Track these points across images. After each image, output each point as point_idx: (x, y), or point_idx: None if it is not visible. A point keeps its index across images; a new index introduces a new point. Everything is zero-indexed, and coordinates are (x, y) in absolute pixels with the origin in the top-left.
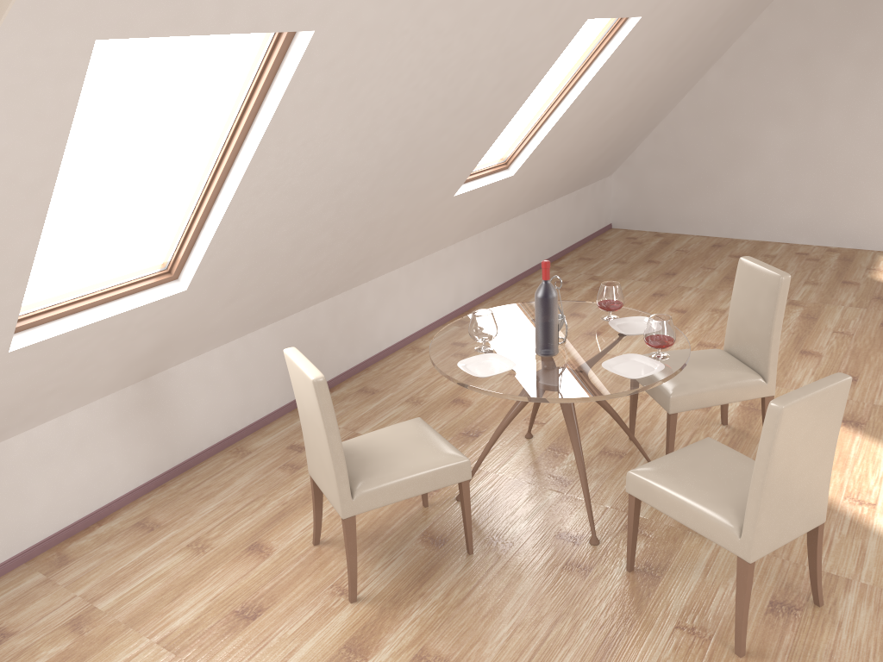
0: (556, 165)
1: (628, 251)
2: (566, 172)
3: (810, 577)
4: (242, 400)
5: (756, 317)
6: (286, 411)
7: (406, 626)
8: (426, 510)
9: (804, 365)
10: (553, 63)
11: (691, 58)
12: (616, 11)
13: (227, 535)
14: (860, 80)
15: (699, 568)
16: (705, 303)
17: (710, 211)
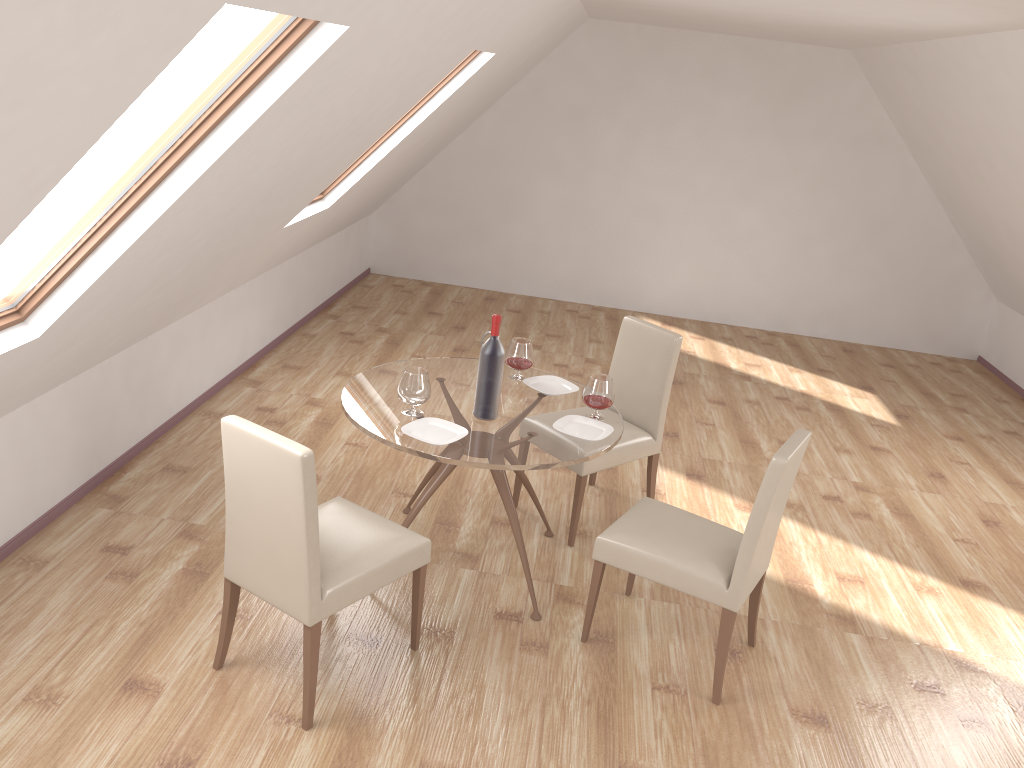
0: (356, 199)
1: (402, 300)
2: (355, 208)
3: (749, 621)
4: (25, 490)
5: (646, 376)
6: (73, 502)
7: (389, 743)
8: None
9: None
10: (429, 90)
11: (486, 99)
12: (489, 45)
13: (80, 677)
14: (625, 145)
15: (643, 628)
16: None
17: (479, 262)
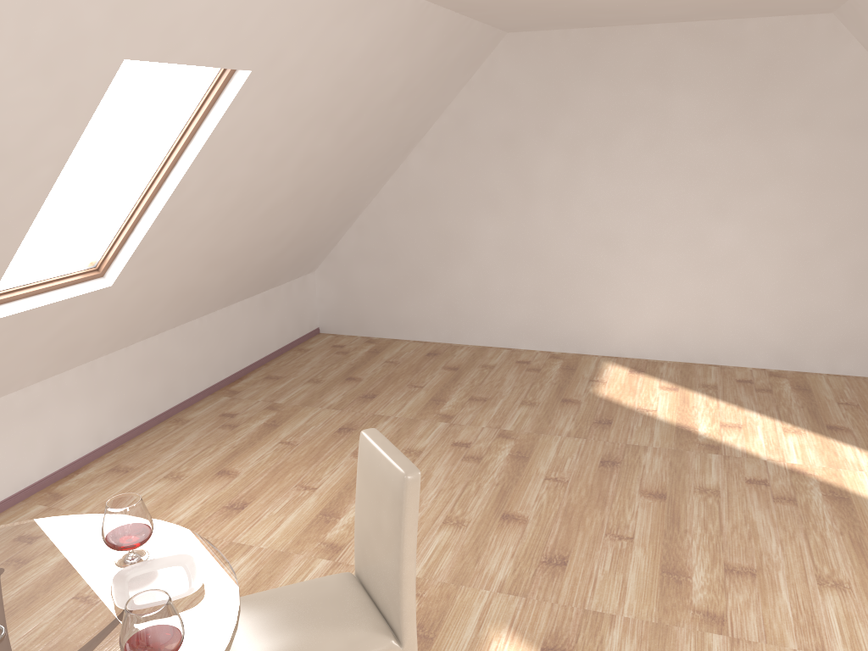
0: (201, 267)
1: (328, 364)
2: (229, 274)
3: None
4: None
5: (381, 535)
6: None
7: None
8: None
9: (504, 541)
10: (83, 125)
11: (376, 137)
12: (187, 55)
13: None
14: (567, 168)
15: None
16: (400, 441)
17: (425, 313)
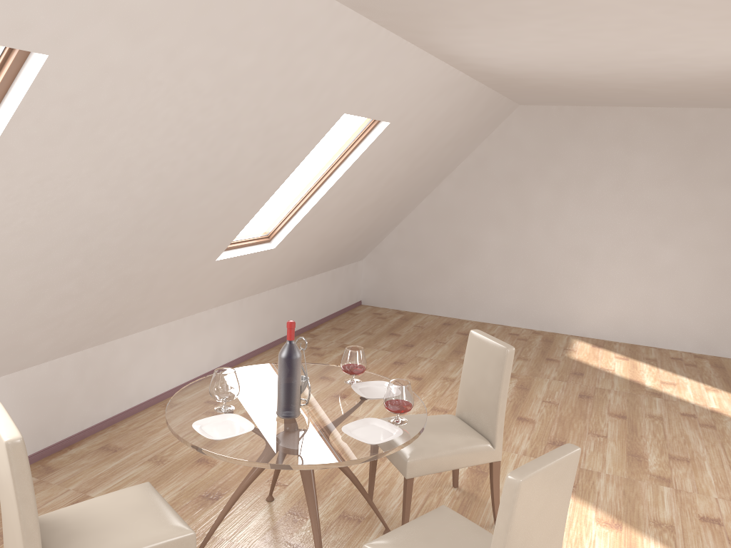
0: (315, 244)
1: (374, 324)
2: (324, 252)
3: None
4: None
5: (485, 385)
6: None
7: None
8: None
9: (522, 431)
10: (312, 148)
11: (429, 168)
12: (368, 112)
13: None
14: (555, 200)
15: None
16: (438, 372)
17: (441, 295)
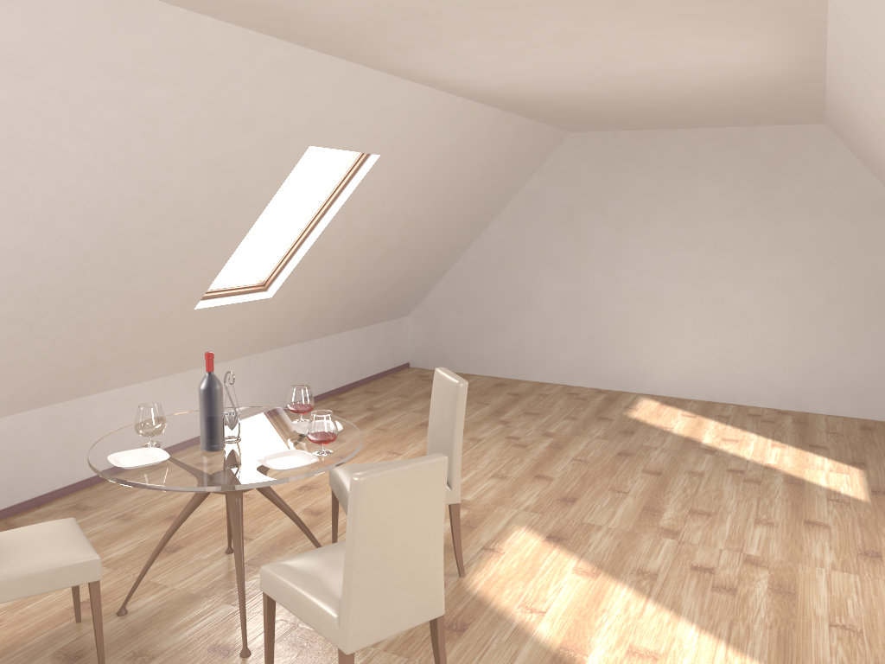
0: (328, 295)
1: (415, 386)
2: (346, 304)
3: None
4: None
5: (443, 424)
6: None
7: None
8: (77, 626)
9: (533, 488)
10: (280, 184)
11: (463, 207)
12: (344, 144)
13: None
14: (615, 238)
15: None
16: (466, 433)
17: (496, 353)
